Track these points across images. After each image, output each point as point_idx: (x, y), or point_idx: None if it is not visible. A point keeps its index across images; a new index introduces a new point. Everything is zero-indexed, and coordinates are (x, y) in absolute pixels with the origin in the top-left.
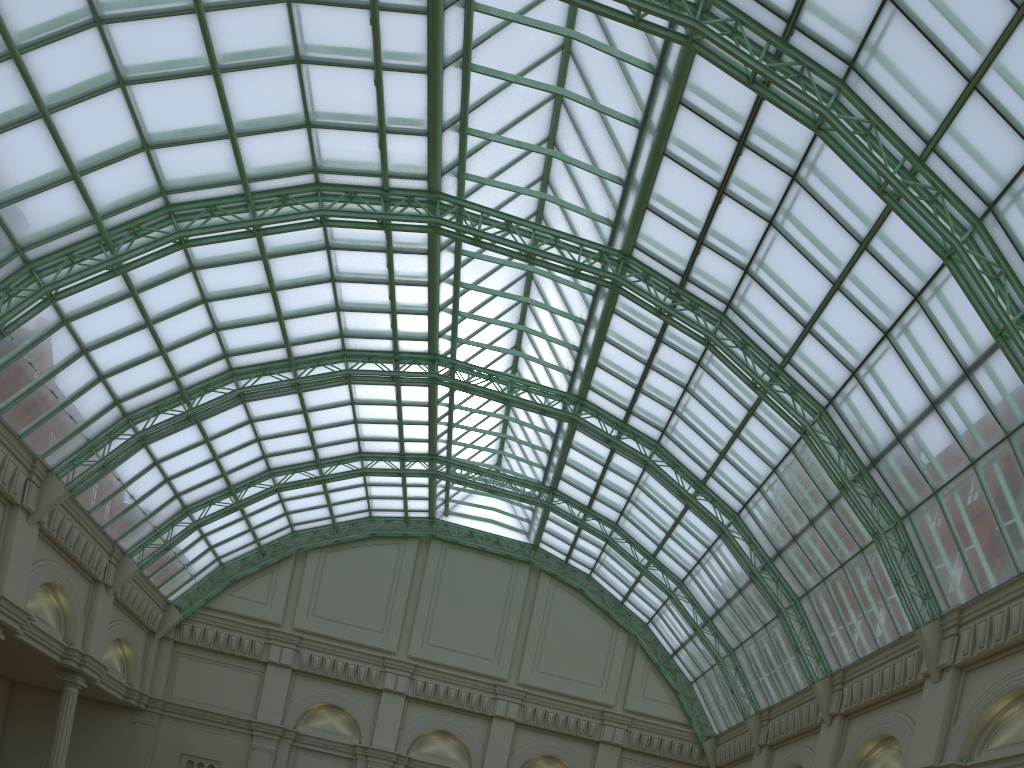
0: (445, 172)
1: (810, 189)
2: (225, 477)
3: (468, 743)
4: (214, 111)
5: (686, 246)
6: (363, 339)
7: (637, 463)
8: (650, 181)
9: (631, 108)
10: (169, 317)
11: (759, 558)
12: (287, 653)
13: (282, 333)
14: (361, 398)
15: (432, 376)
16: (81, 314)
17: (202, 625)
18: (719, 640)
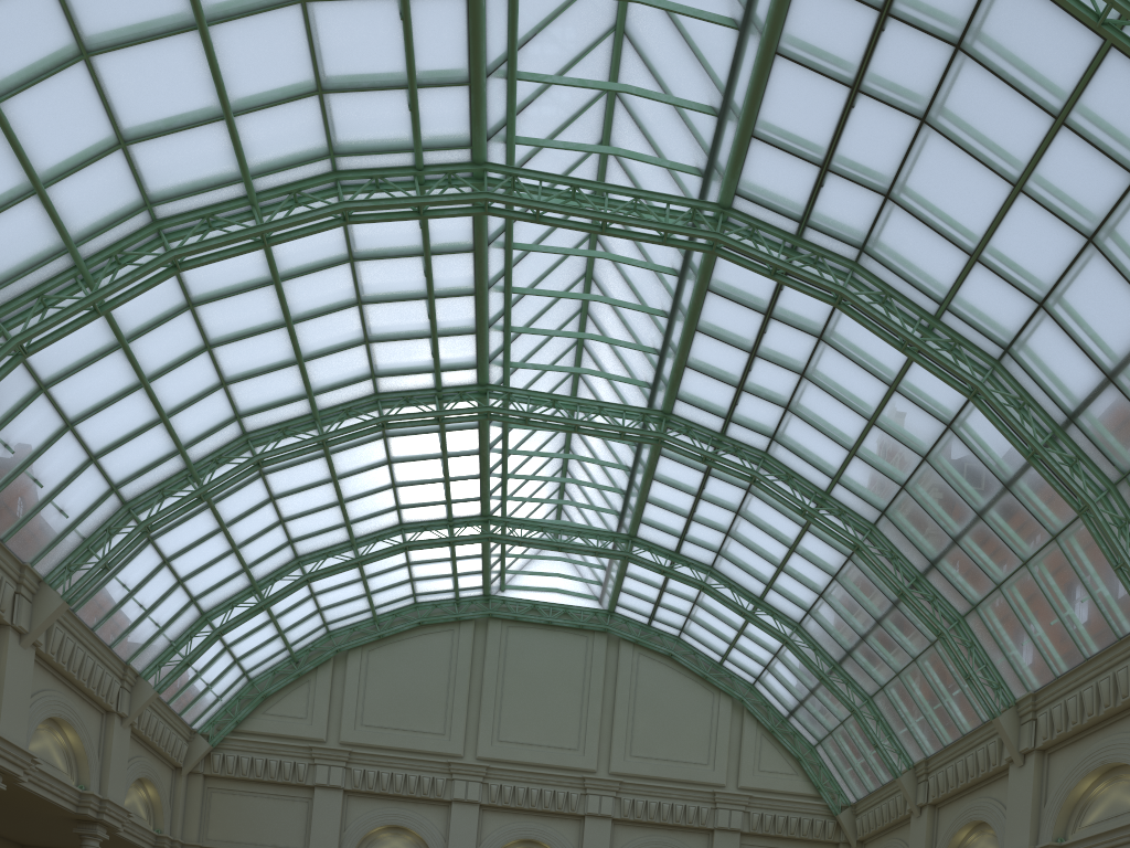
0: (491, 135)
1: (982, 57)
2: (247, 571)
3: None
4: (203, 83)
5: (806, 178)
6: (399, 376)
7: (739, 485)
8: (758, 96)
9: (726, 5)
10: (167, 372)
11: (906, 575)
12: (336, 772)
13: (303, 379)
14: (399, 454)
15: (485, 410)
16: (61, 376)
17: (234, 753)
18: (852, 688)
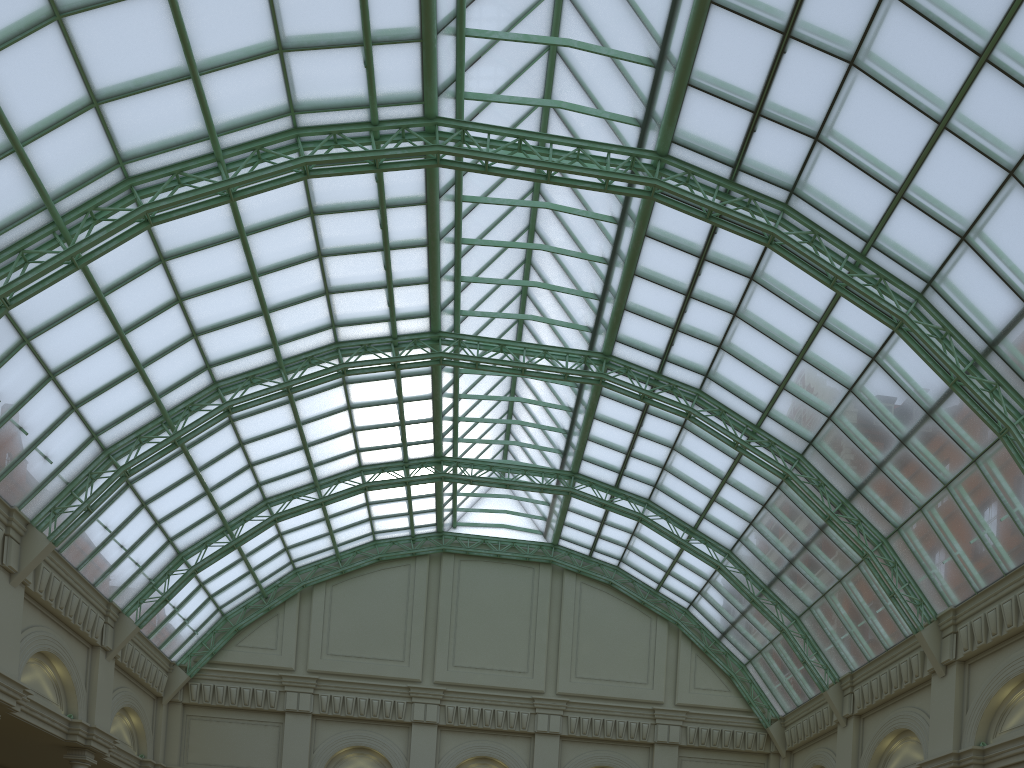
0: (442, 90)
1: None
2: (219, 513)
3: (512, 766)
4: (170, 42)
5: (739, 124)
6: (357, 326)
7: (674, 421)
8: (694, 45)
9: None
10: (142, 324)
11: (832, 501)
12: (305, 698)
13: (268, 329)
14: (358, 400)
15: (438, 356)
16: (43, 329)
17: (210, 682)
18: (780, 609)
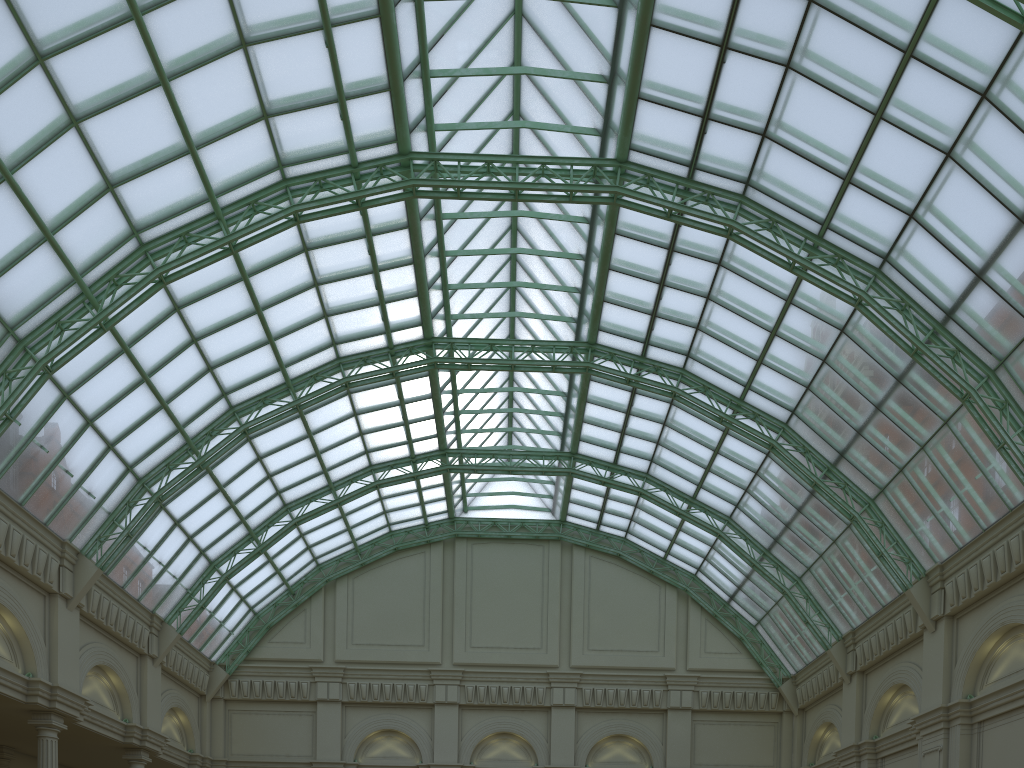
0: (413, 128)
1: (833, 6)
2: (244, 522)
3: (530, 739)
4: (170, 127)
5: (690, 128)
6: (356, 341)
7: (662, 399)
8: (639, 64)
9: None
10: (163, 366)
11: (819, 466)
12: (334, 687)
13: (275, 355)
14: (363, 406)
15: (432, 361)
16: (80, 383)
17: (248, 678)
18: (782, 571)
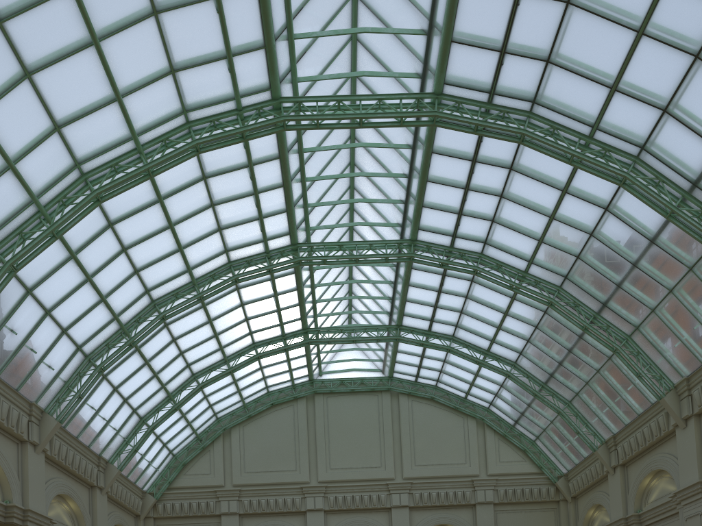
0: (282, 79)
1: None
2: (164, 387)
3: None
4: (101, 79)
5: (491, 62)
6: (242, 248)
7: (465, 278)
8: (453, 13)
9: None
10: (102, 269)
11: (586, 315)
12: (233, 504)
13: (184, 260)
14: (248, 298)
15: (298, 260)
16: (39, 282)
17: (170, 501)
18: (556, 397)
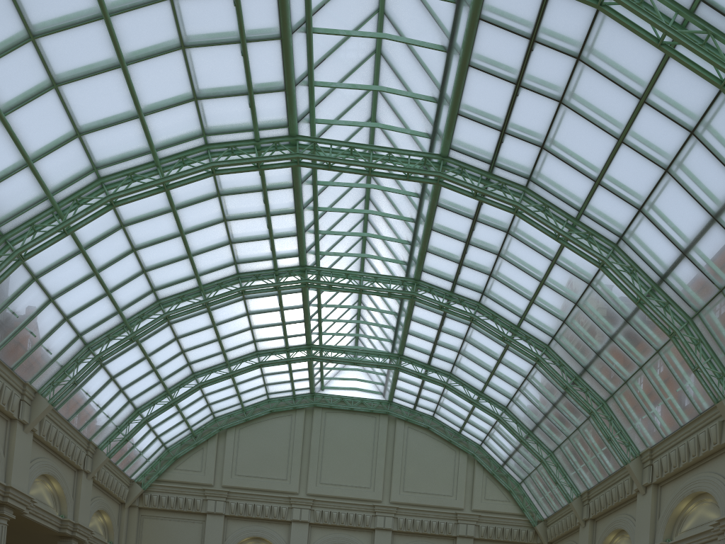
0: (300, 119)
1: (593, 64)
2: (162, 382)
3: None
4: (125, 97)
5: (492, 138)
6: (251, 263)
7: (464, 322)
8: (460, 91)
9: (438, 38)
10: (109, 265)
11: (569, 376)
12: (220, 504)
13: (192, 266)
14: (254, 309)
15: (304, 281)
16: (46, 271)
17: (157, 493)
18: (540, 446)
